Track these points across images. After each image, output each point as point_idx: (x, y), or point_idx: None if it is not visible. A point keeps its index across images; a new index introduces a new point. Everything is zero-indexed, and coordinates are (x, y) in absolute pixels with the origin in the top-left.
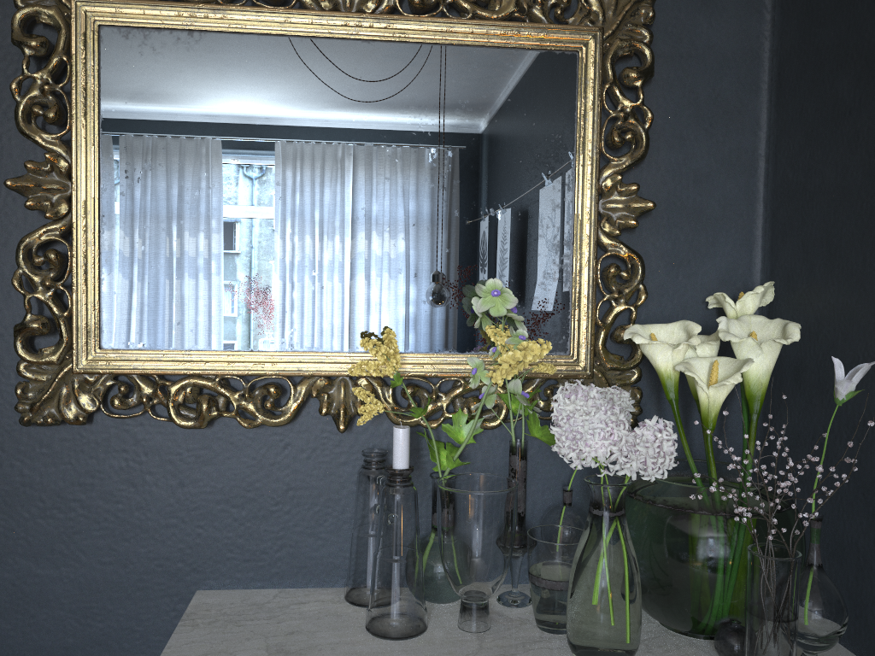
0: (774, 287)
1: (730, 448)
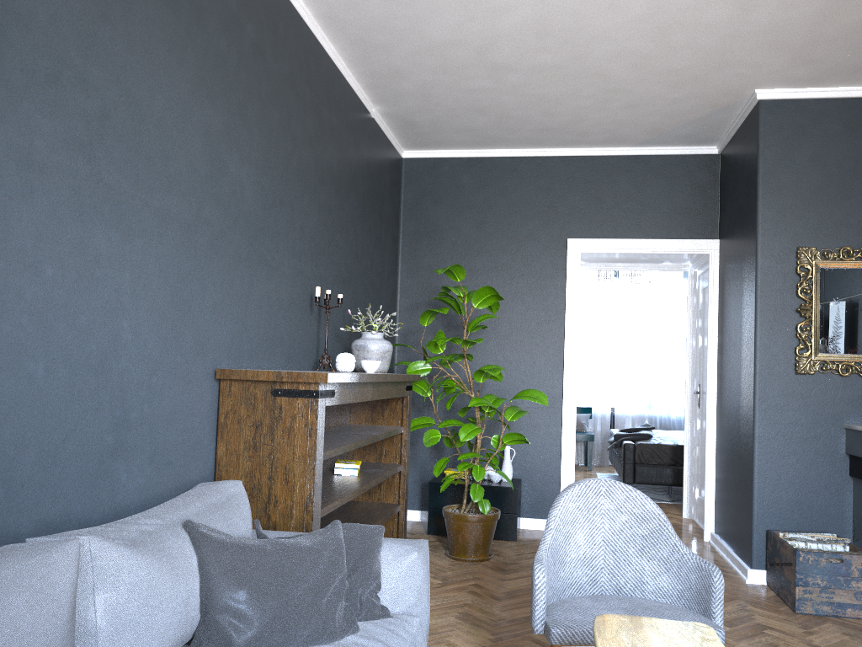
0: None
1: None
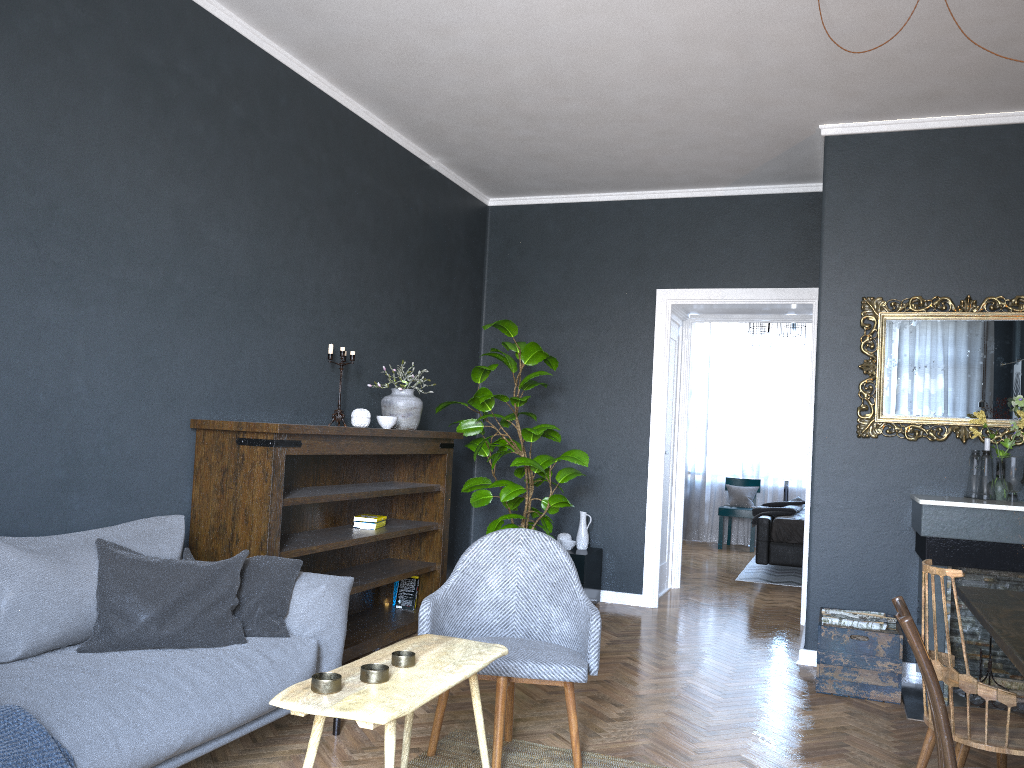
0: None
1: None
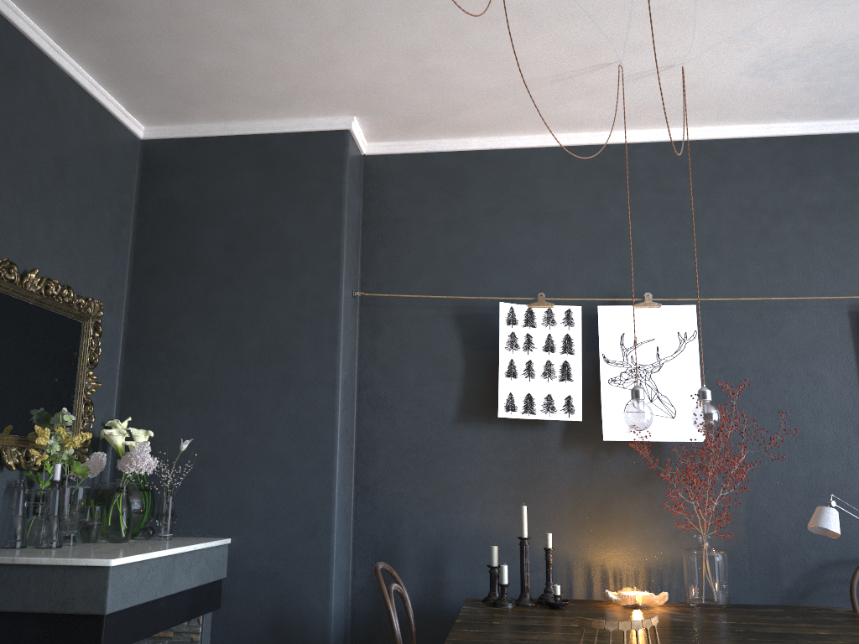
0: (122, 419)
1: (164, 463)
